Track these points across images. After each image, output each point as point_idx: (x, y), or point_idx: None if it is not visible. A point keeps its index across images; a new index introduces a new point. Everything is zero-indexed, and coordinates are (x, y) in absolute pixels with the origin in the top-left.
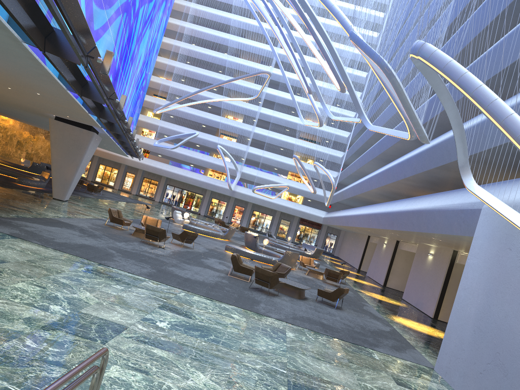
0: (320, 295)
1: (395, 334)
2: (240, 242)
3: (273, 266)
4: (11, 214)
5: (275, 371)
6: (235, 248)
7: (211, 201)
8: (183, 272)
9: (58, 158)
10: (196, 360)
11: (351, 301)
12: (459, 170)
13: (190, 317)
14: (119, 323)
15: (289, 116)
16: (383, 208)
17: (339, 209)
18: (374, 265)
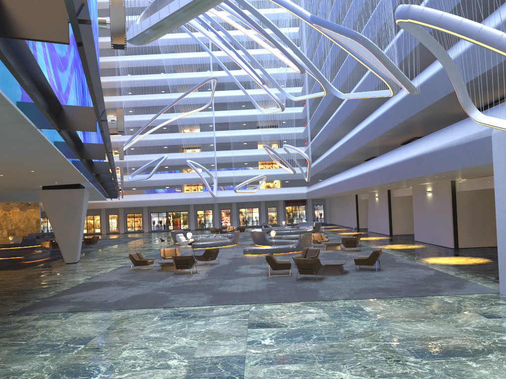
0: (358, 264)
1: (442, 274)
2: (247, 242)
3: (302, 253)
4: (50, 291)
5: (390, 346)
6: (253, 249)
7: (197, 214)
8: (233, 288)
9: (58, 224)
10: (324, 362)
11: (381, 260)
12: (464, 108)
13: (281, 326)
14: (234, 354)
15: (241, 110)
16: (373, 166)
17: (317, 180)
18: (373, 220)
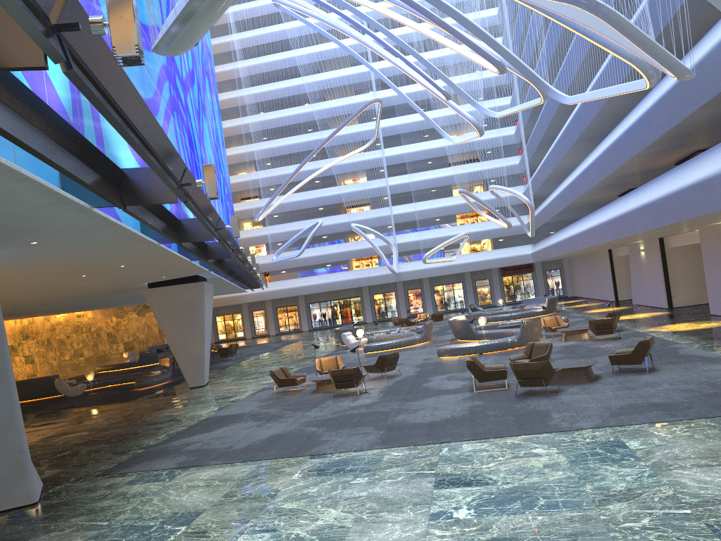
0: (616, 363)
1: None
2: (446, 336)
3: (525, 351)
4: (159, 435)
5: (675, 517)
6: (451, 349)
7: (374, 300)
8: (418, 415)
9: (174, 334)
10: None
11: (655, 352)
12: None
13: (486, 482)
14: (407, 540)
15: (424, 143)
16: (631, 204)
17: (546, 233)
18: (639, 286)
